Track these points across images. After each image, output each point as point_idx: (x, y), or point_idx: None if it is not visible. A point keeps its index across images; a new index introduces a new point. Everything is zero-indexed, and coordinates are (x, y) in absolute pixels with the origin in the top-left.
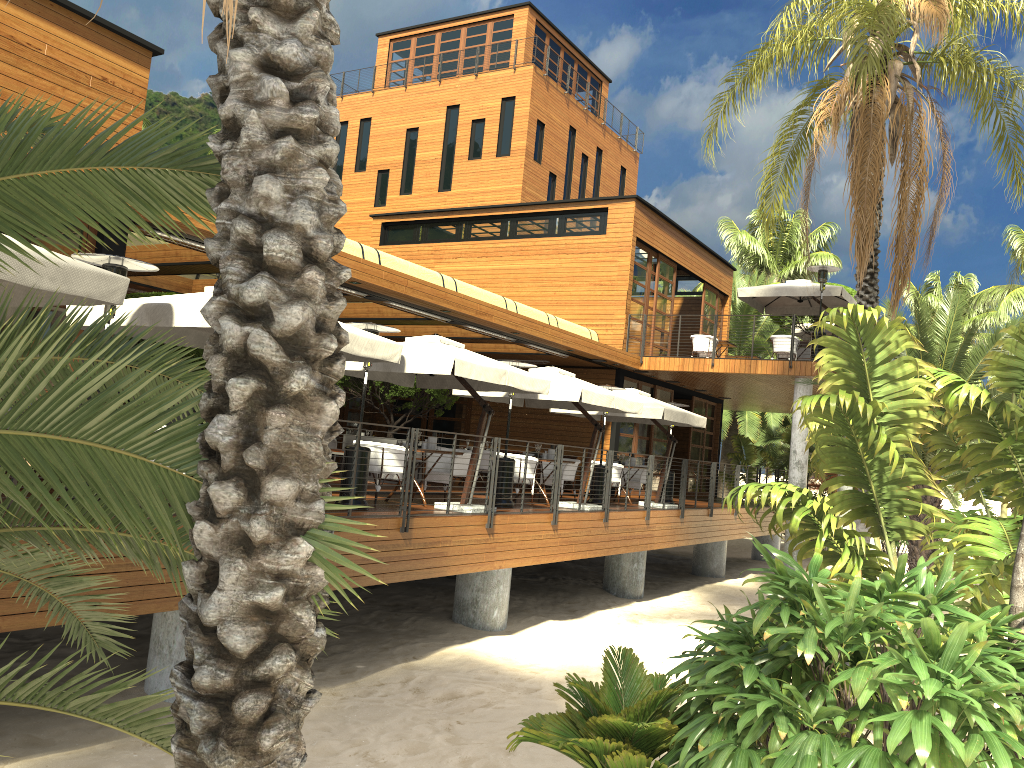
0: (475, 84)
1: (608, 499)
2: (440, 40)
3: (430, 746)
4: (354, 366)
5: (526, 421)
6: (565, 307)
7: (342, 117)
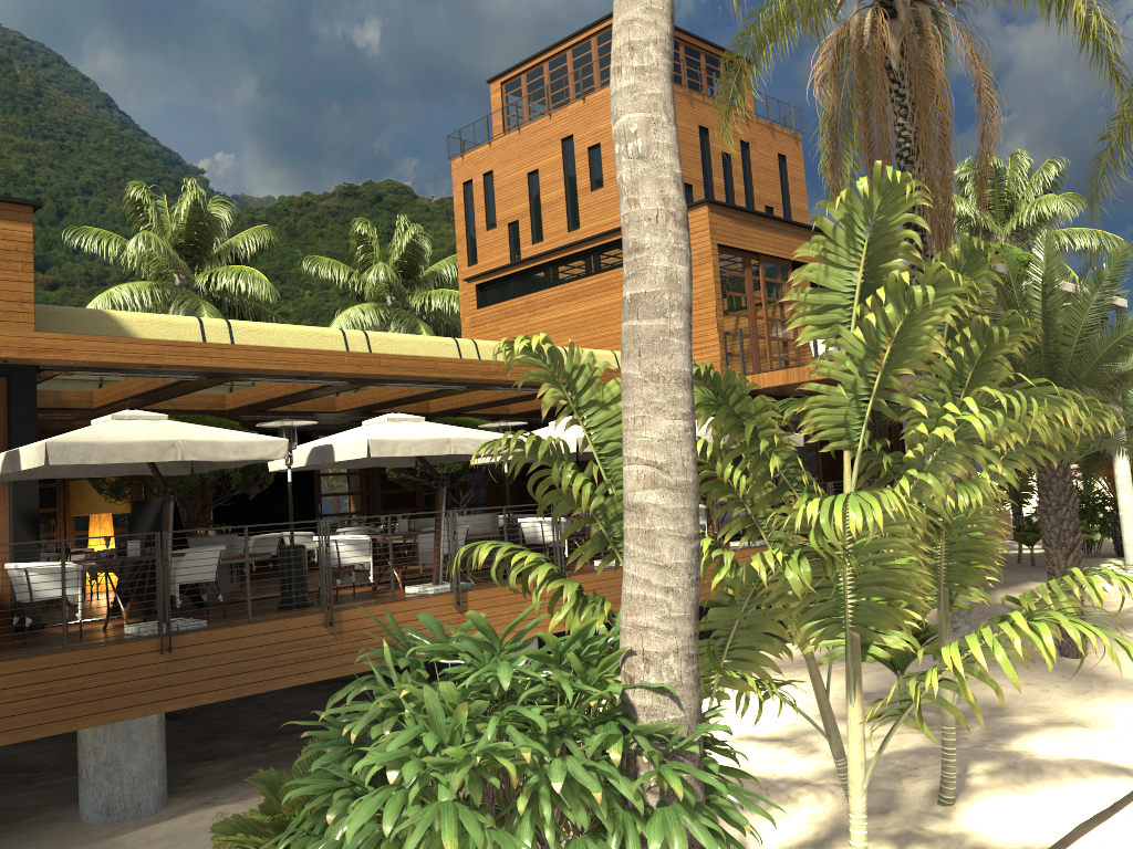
0: (584, 108)
1: None
2: (548, 70)
3: None
4: (299, 462)
5: None
6: None
7: (466, 176)
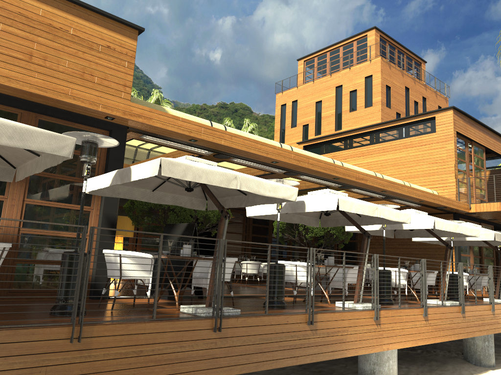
0: (349, 73)
1: (463, 297)
2: (329, 55)
3: None
4: (273, 211)
5: (397, 249)
6: (414, 179)
7: (283, 102)
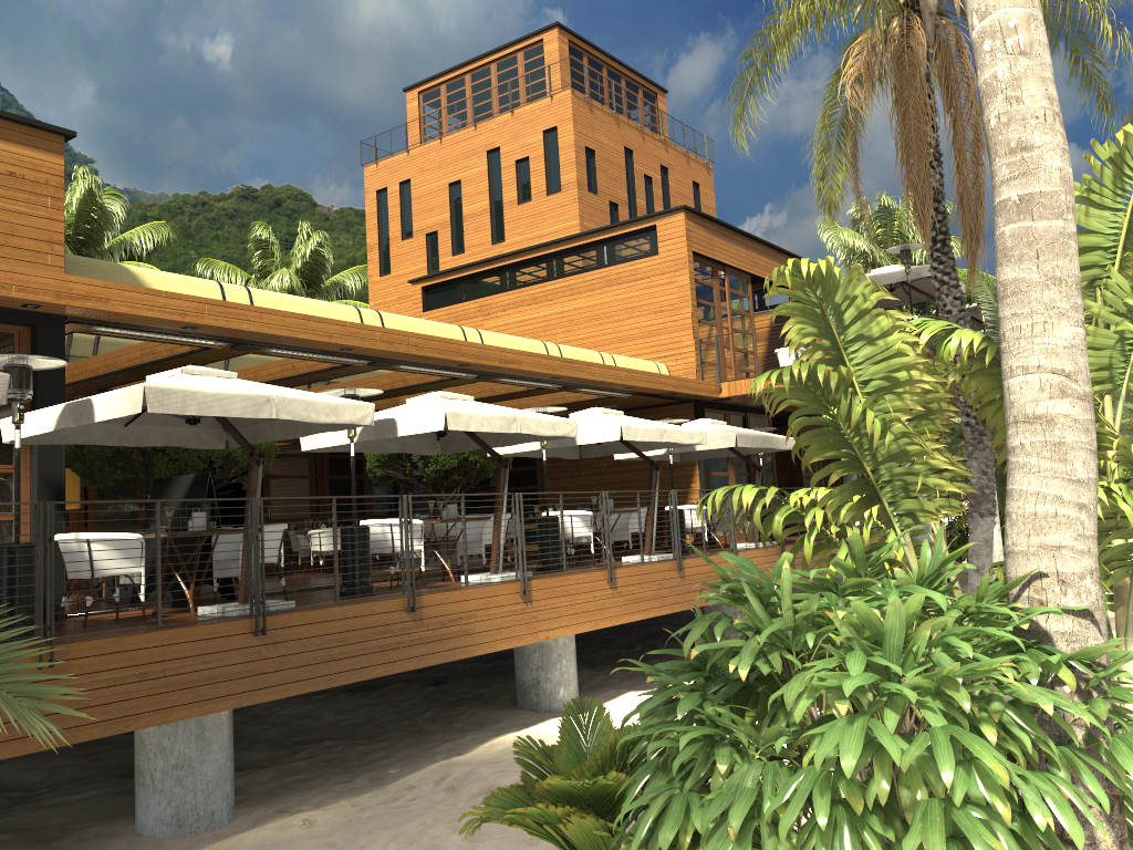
0: (512, 121)
1: (679, 545)
2: (470, 82)
3: (442, 847)
4: (347, 439)
5: (606, 476)
6: (628, 343)
7: (380, 184)
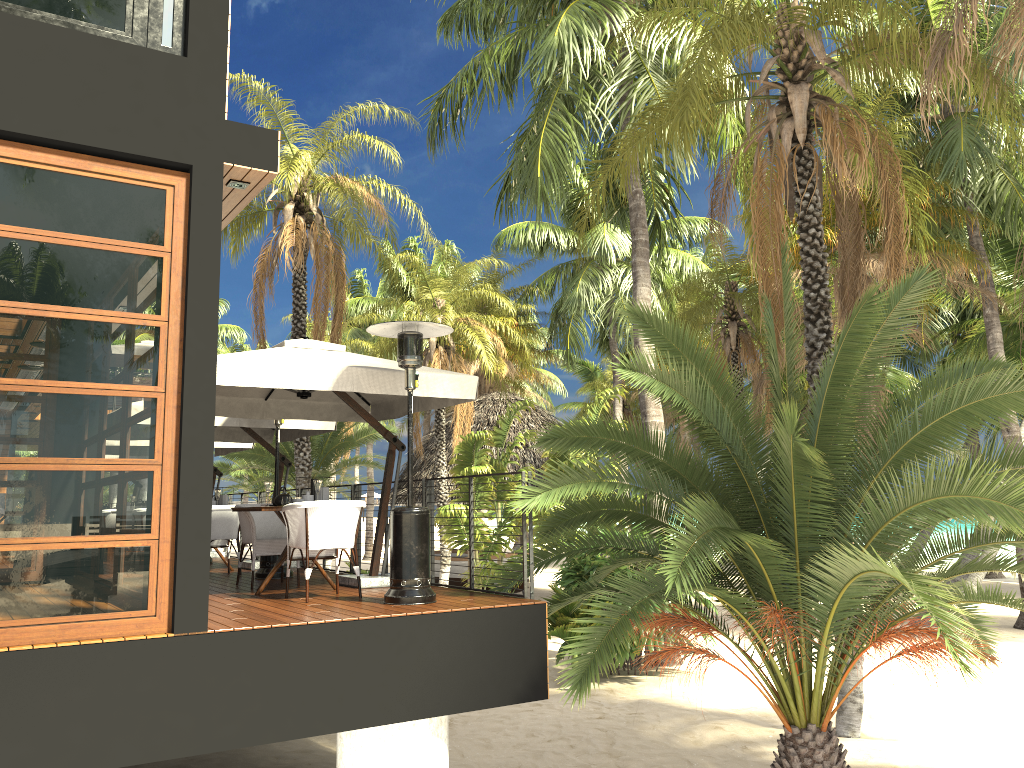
0: None
1: None
2: None
3: None
4: None
5: None
6: None
7: None
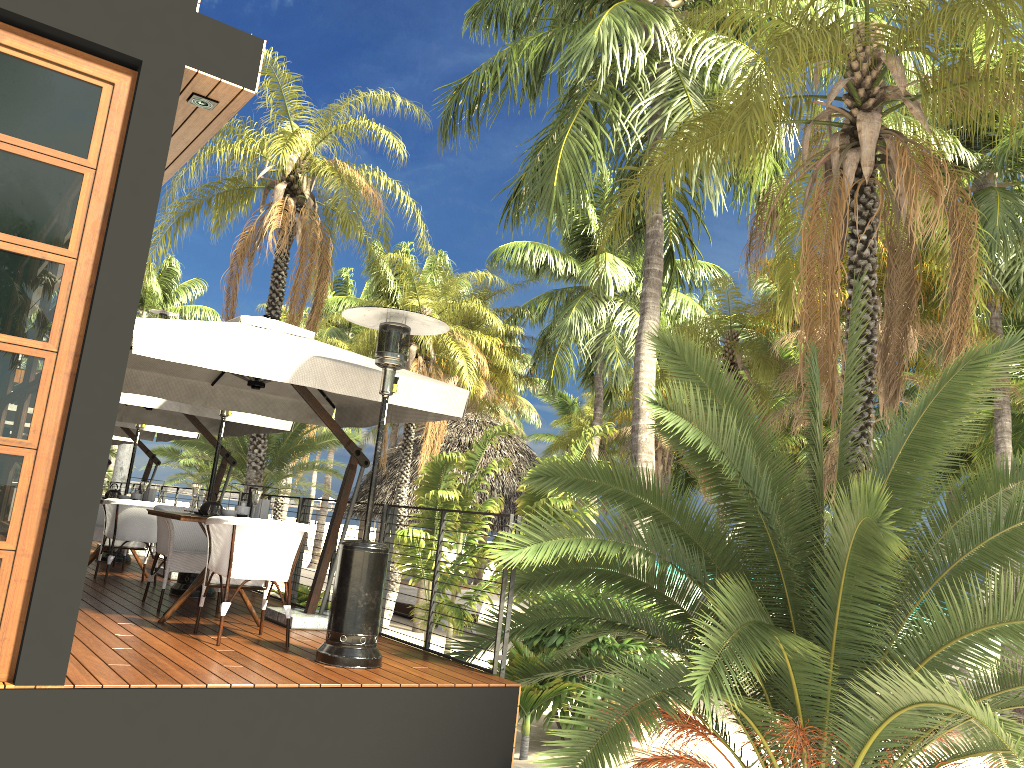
0: None
1: None
2: None
3: None
4: None
5: None
6: None
7: None
